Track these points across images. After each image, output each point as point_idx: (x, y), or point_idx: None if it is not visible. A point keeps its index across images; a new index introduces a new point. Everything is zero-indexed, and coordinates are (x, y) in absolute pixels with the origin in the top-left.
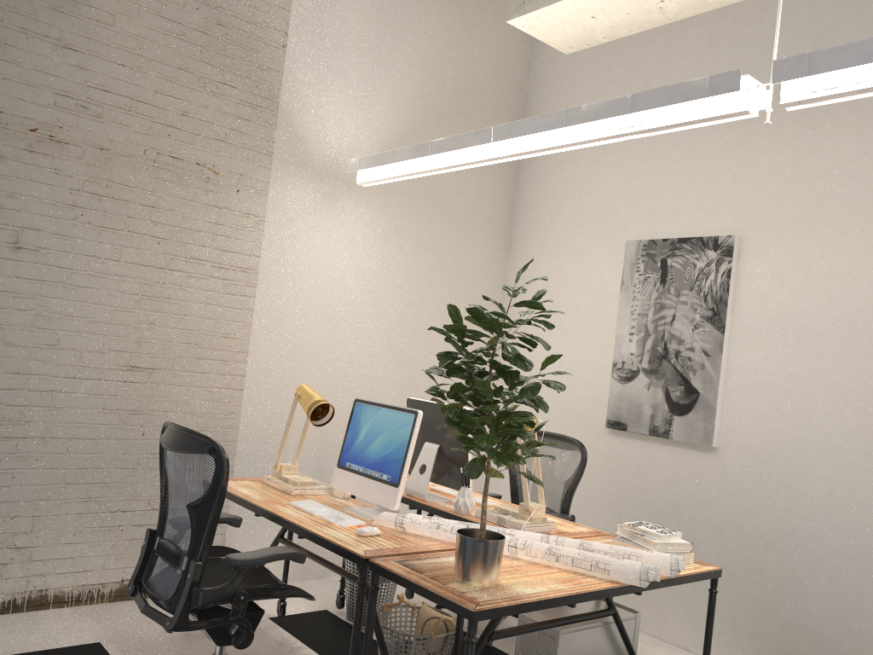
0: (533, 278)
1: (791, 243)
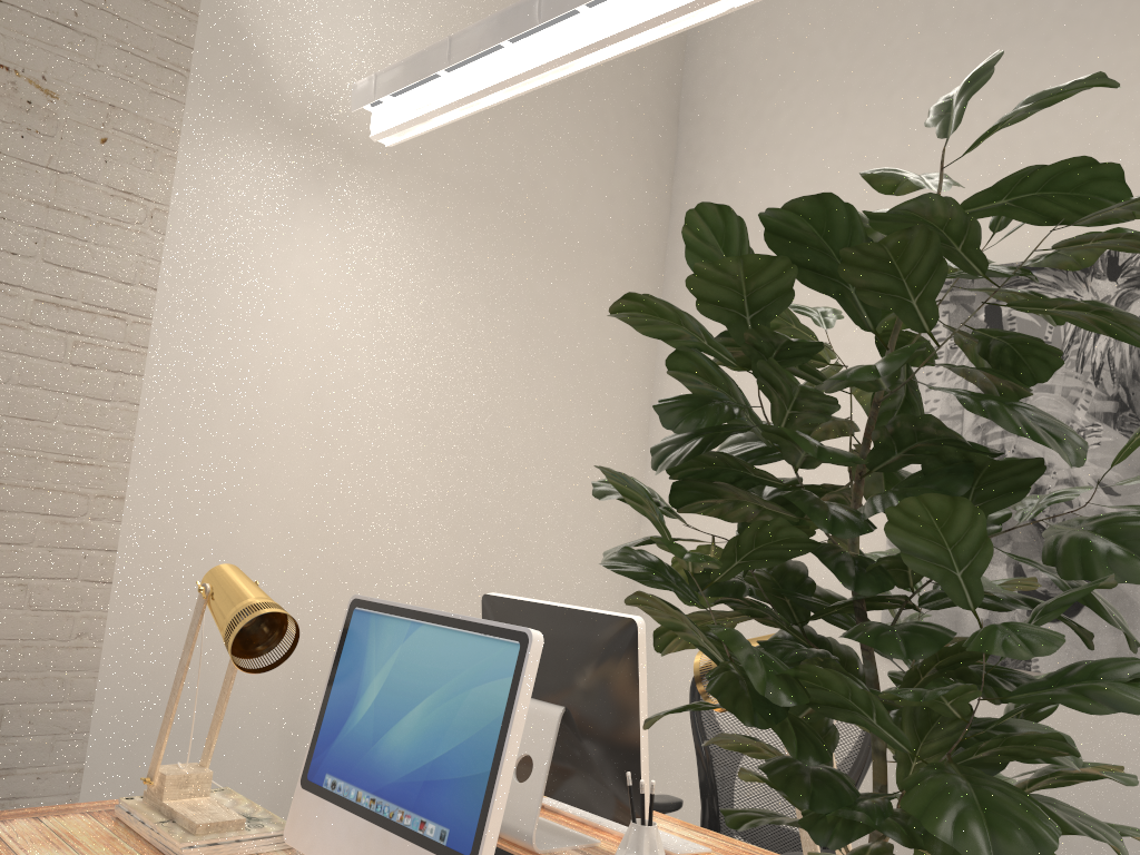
0: None
1: None
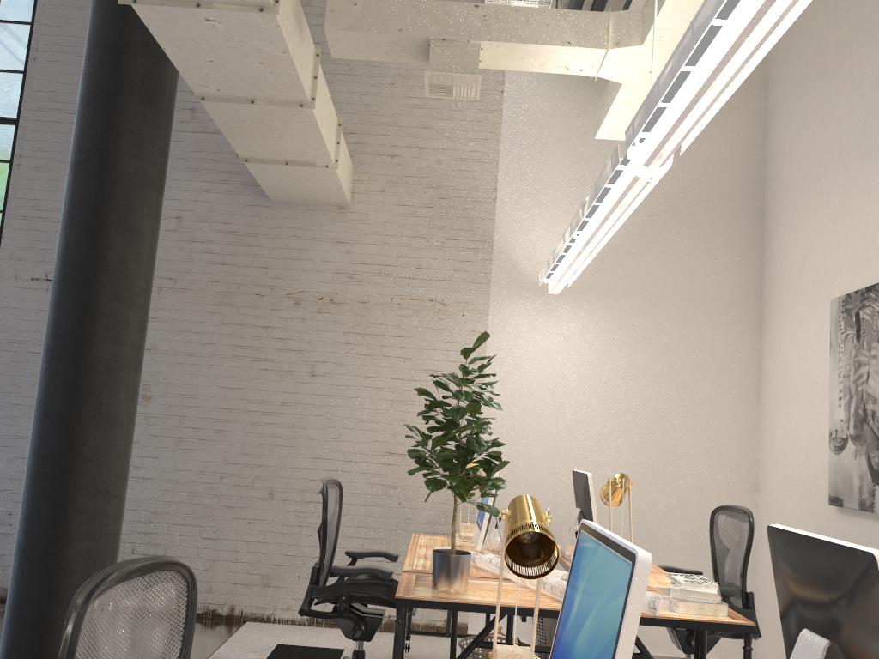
0: (777, 353)
1: None
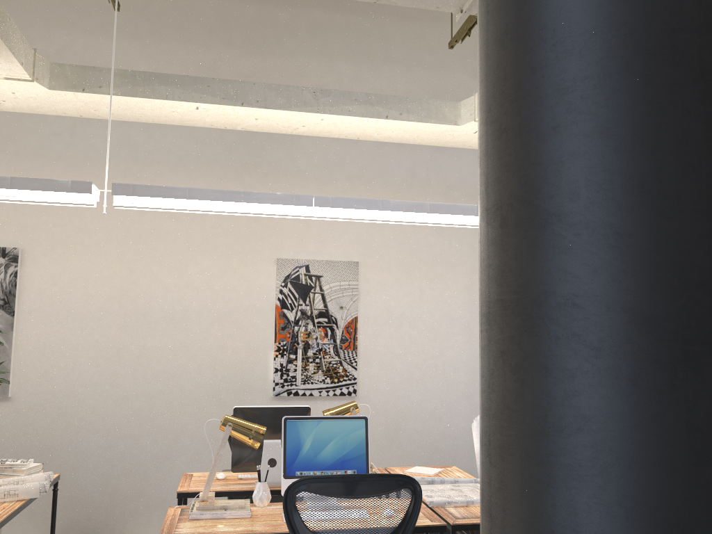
0: None
1: (60, 256)
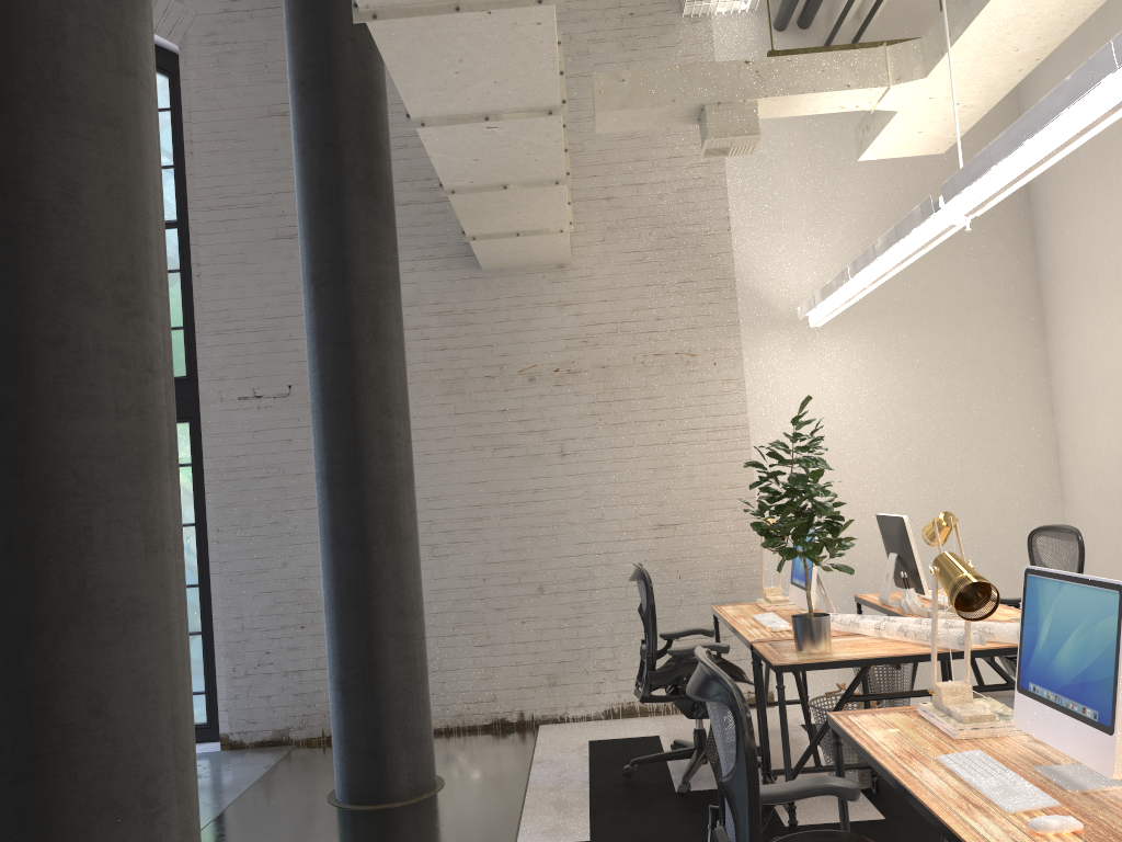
0: (1068, 353)
1: None
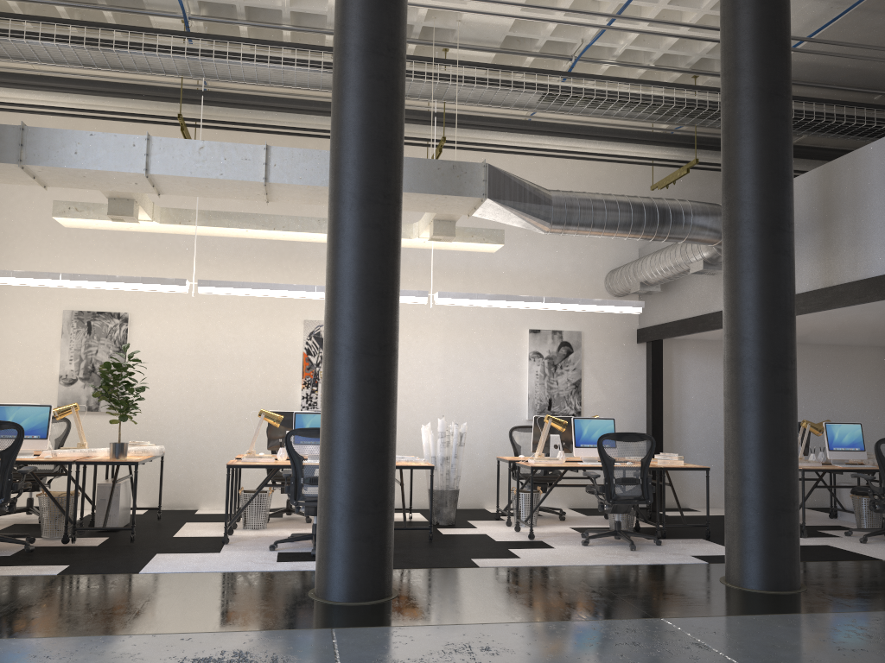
0: None
1: (156, 318)
